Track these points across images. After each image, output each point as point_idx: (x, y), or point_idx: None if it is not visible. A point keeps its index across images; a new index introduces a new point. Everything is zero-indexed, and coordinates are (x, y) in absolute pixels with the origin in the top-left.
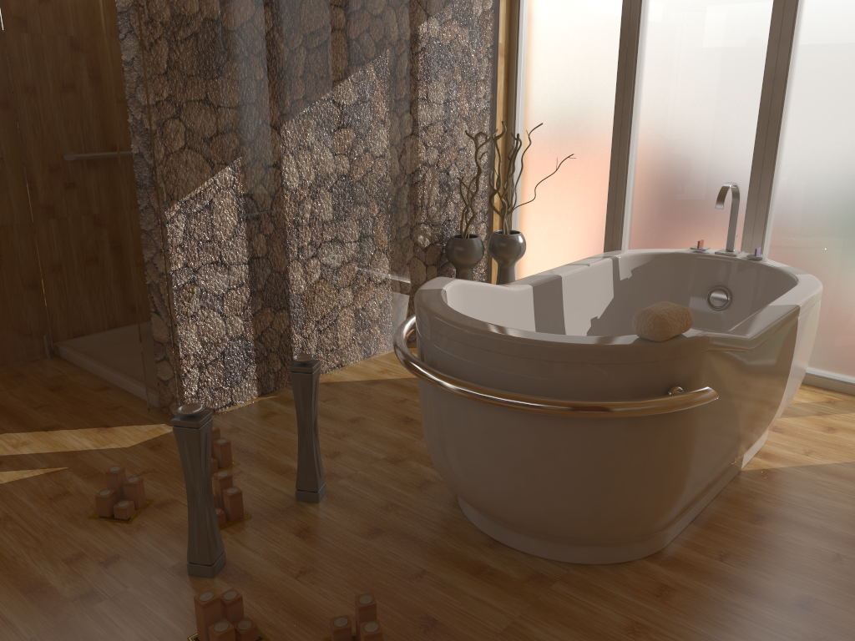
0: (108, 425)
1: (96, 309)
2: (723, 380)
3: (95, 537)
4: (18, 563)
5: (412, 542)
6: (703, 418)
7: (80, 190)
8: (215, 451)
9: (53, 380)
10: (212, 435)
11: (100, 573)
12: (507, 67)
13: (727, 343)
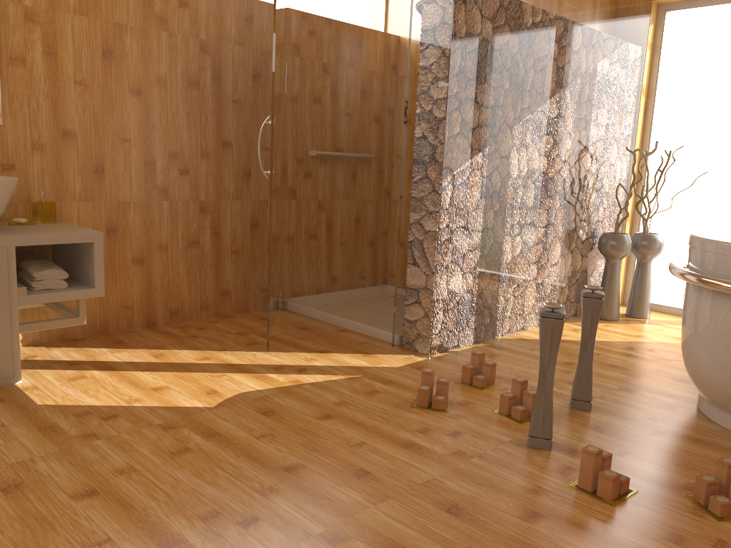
0: (367, 352)
1: (310, 275)
2: None
3: (428, 419)
4: (382, 430)
5: (697, 442)
6: None
7: (313, 180)
8: (483, 370)
9: (295, 323)
10: (480, 357)
11: (454, 441)
12: (645, 103)
13: None
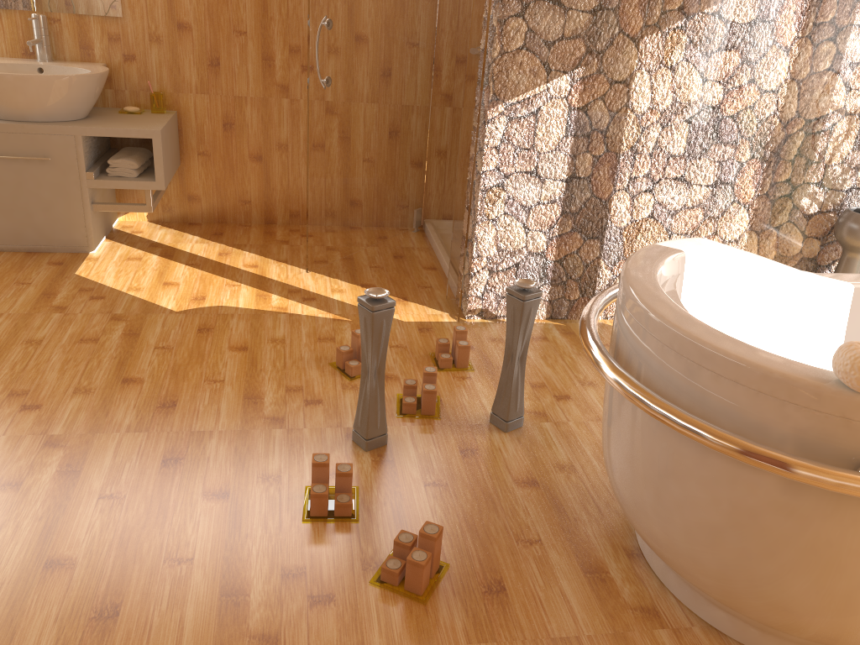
0: (407, 298)
1: None
2: None
3: (319, 380)
4: (259, 376)
5: (554, 510)
6: None
7: None
8: (455, 350)
9: (402, 249)
10: (458, 334)
11: (298, 408)
12: None
13: None
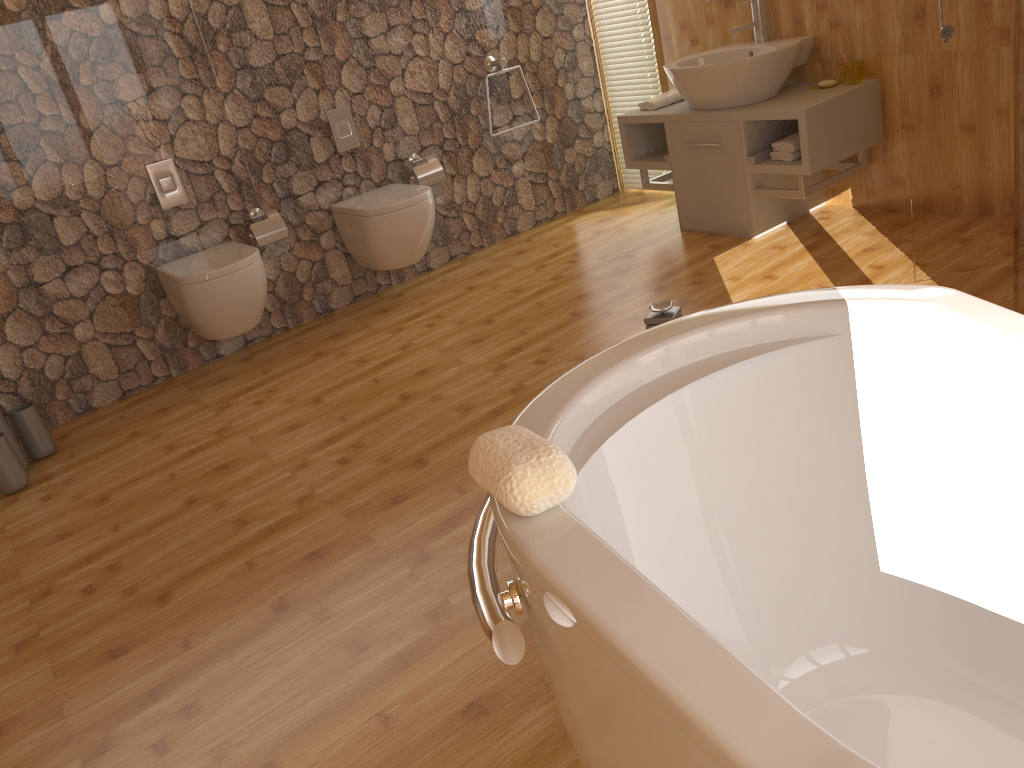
0: None
1: None
2: (637, 728)
3: None
4: None
5: None
6: (595, 729)
7: None
8: None
9: None
10: None
11: None
12: None
13: (605, 646)
